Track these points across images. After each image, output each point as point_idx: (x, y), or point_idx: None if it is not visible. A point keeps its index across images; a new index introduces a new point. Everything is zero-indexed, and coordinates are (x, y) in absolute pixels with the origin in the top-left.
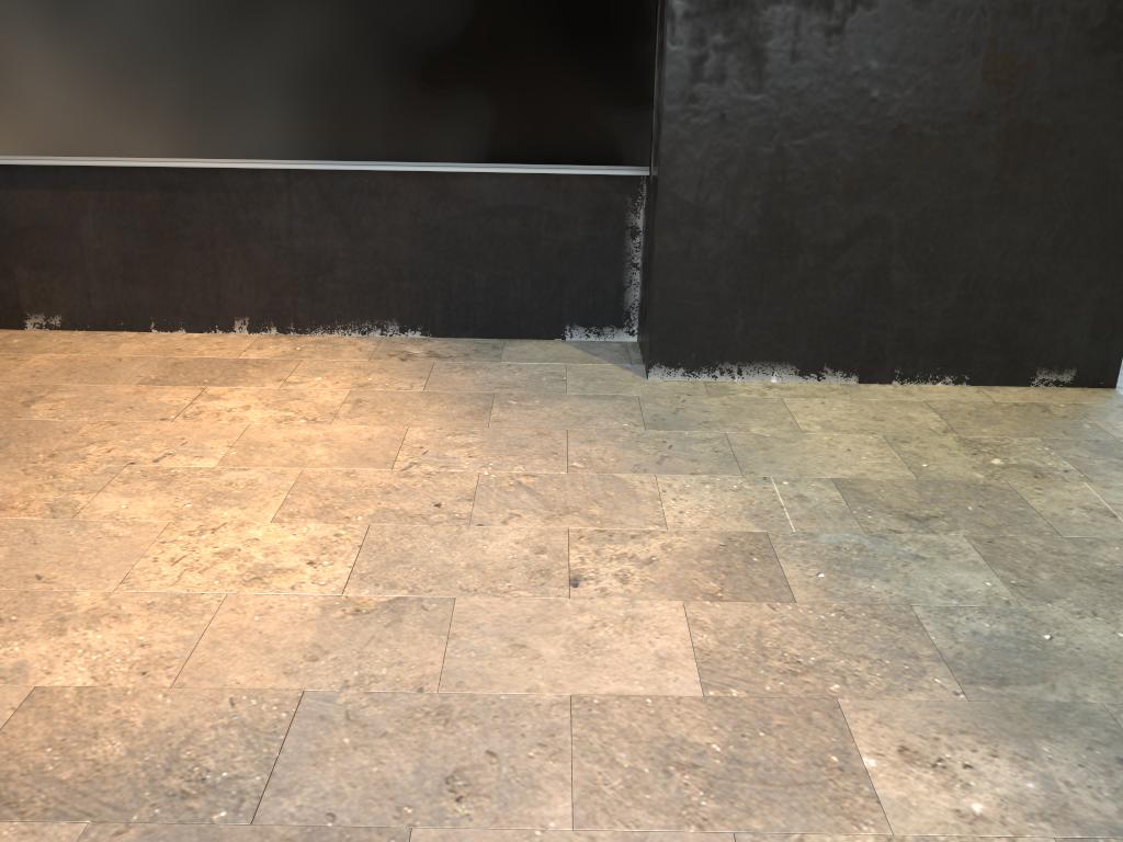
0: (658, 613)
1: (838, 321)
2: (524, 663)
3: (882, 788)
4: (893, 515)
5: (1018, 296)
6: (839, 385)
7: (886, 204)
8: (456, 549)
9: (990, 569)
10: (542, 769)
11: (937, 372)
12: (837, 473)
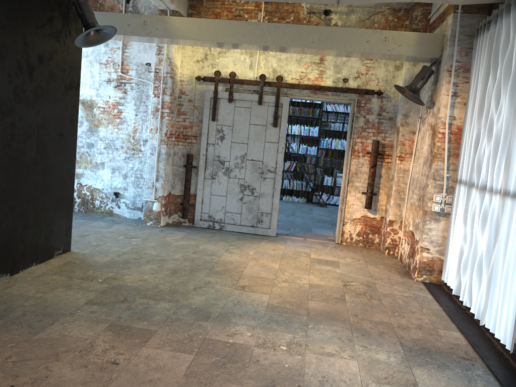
0: (147, 352)
1: (3, 252)
2: (161, 381)
3: (240, 342)
4: (119, 303)
5: (49, 226)
6: (6, 279)
7: (14, 200)
8: (65, 385)
9: (159, 301)
10: (216, 386)
11: (31, 262)
12: (81, 301)
